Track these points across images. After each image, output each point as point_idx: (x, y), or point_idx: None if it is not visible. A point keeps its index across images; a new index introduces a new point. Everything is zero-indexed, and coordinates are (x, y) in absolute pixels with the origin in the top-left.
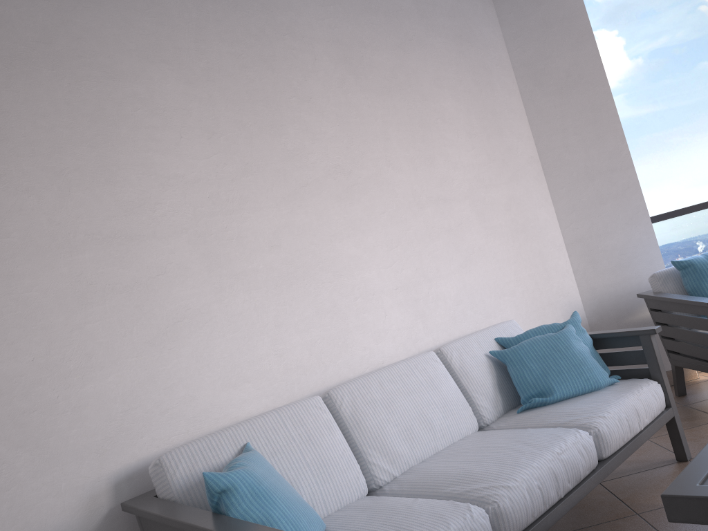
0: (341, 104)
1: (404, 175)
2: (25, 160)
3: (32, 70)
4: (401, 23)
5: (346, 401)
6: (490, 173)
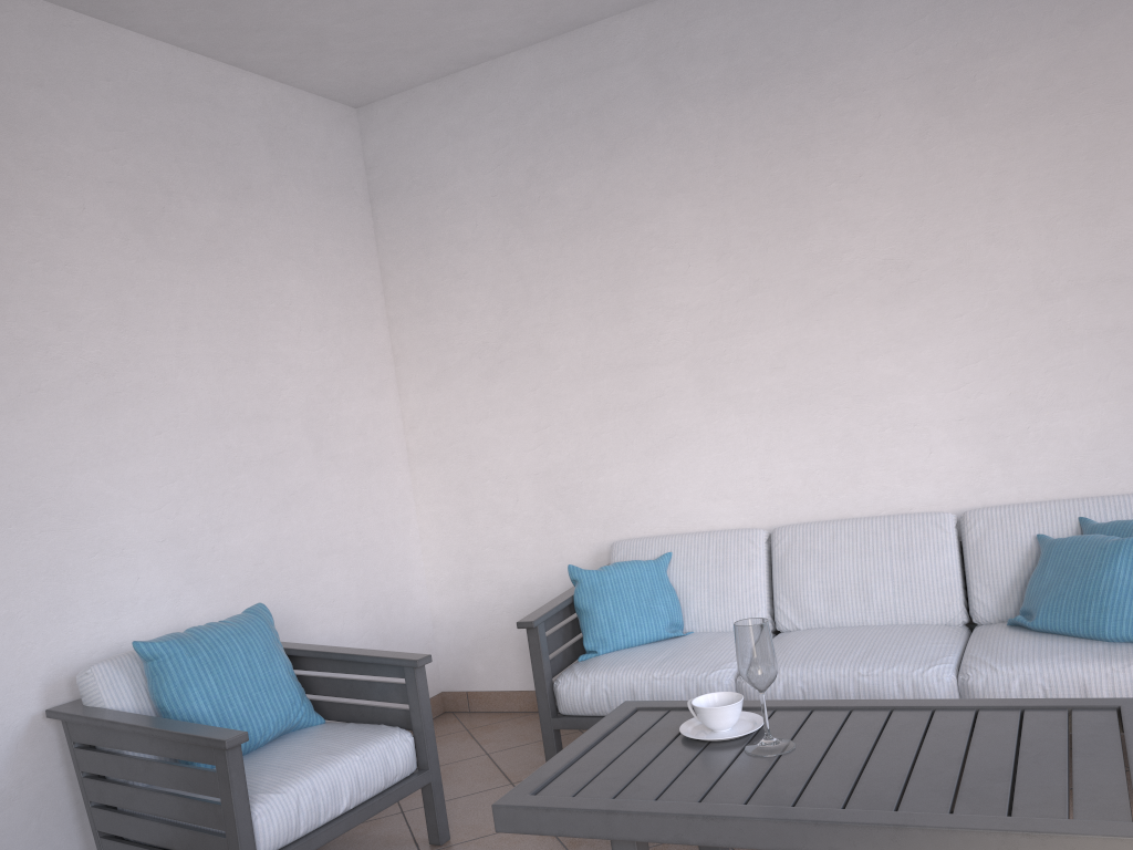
0: (913, 168)
1: (1023, 251)
2: (569, 310)
3: (576, 236)
4: None
5: (783, 542)
6: None
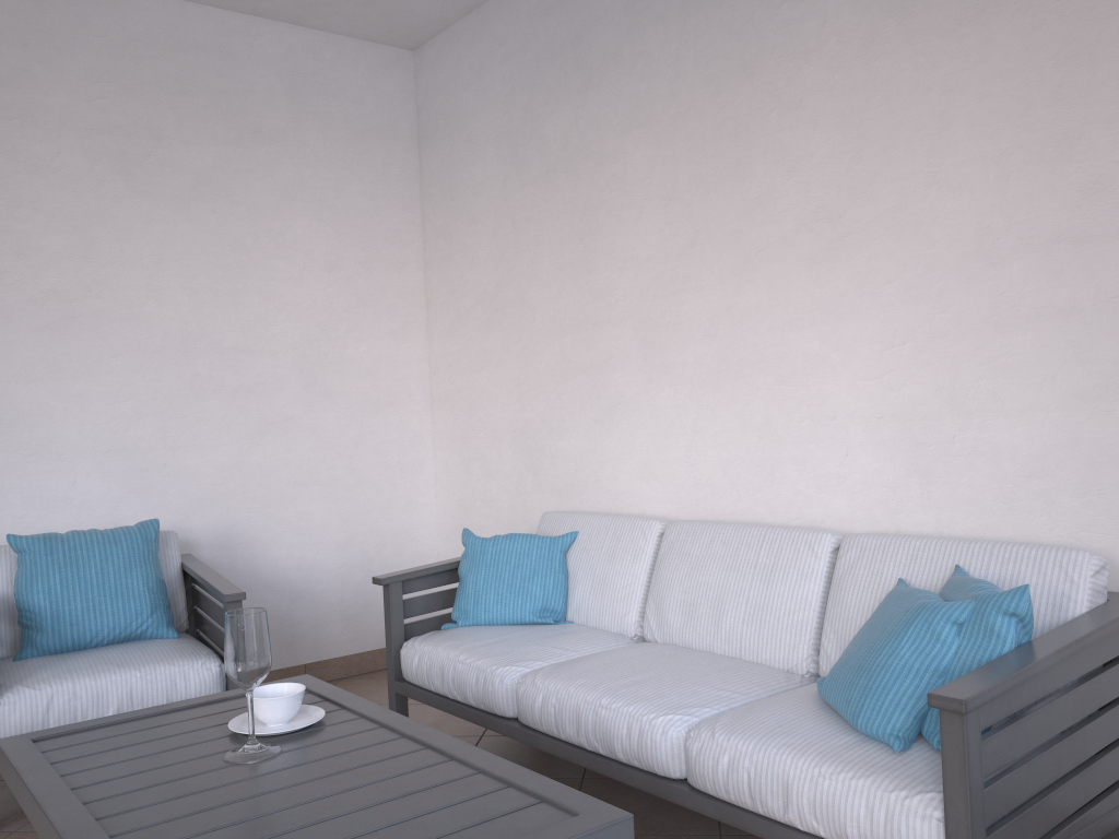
0: (854, 89)
1: (967, 197)
2: (546, 259)
3: (555, 178)
4: None
5: (668, 539)
6: None
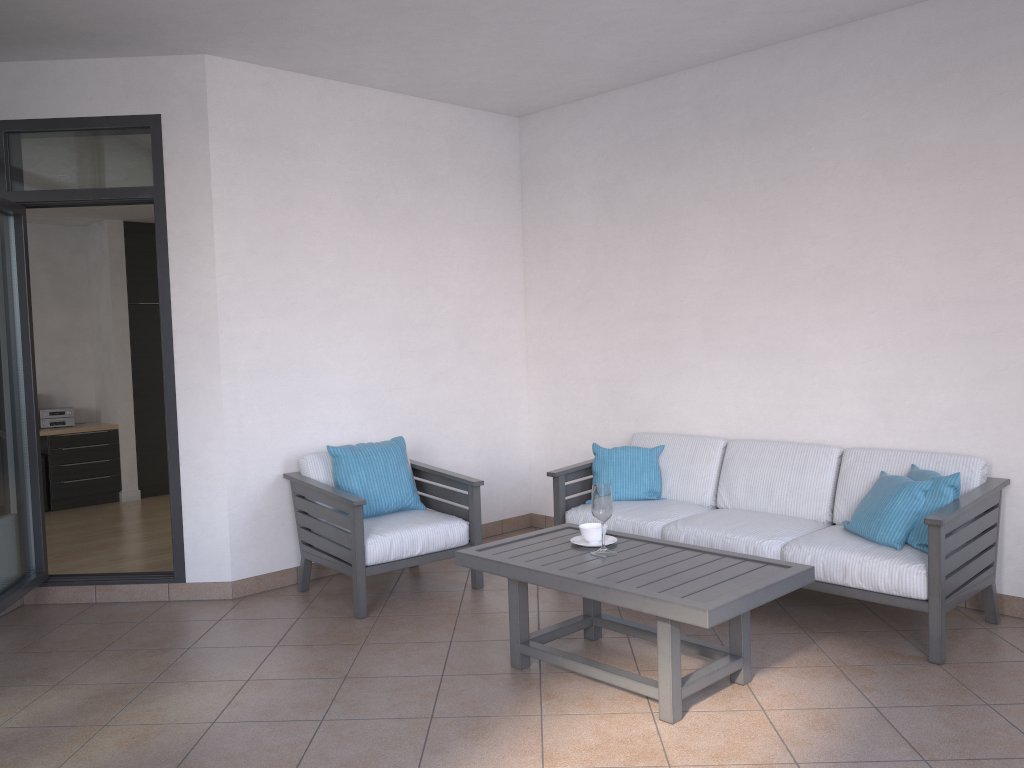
0: (855, 204)
1: (919, 273)
2: (631, 273)
3: (640, 222)
4: (991, 74)
5: (731, 450)
6: None
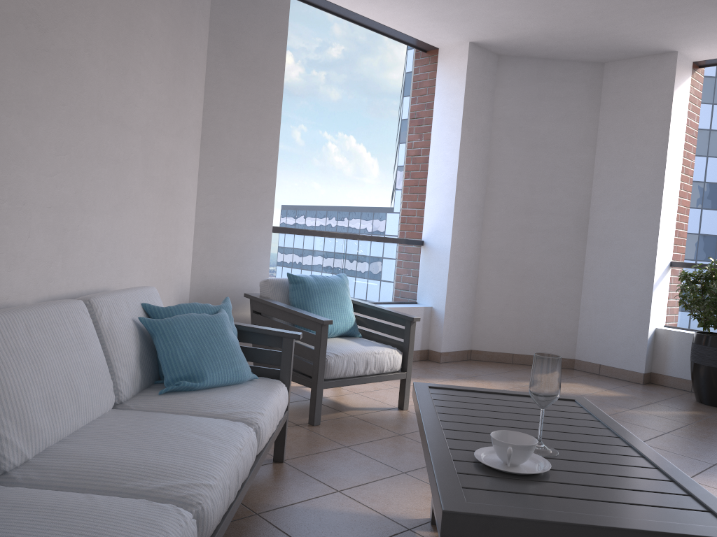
0: None
1: (97, 72)
2: None
3: None
4: None
5: None
6: (165, 118)
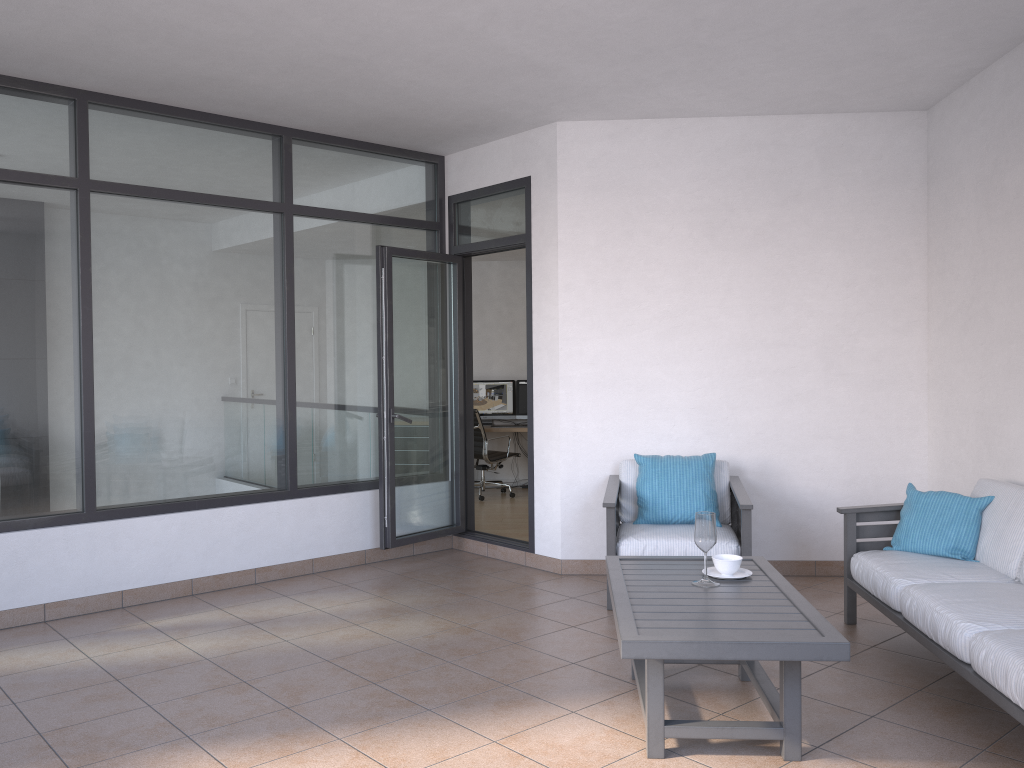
0: None
1: None
2: (1002, 283)
3: (1010, 220)
4: None
5: None
6: None
